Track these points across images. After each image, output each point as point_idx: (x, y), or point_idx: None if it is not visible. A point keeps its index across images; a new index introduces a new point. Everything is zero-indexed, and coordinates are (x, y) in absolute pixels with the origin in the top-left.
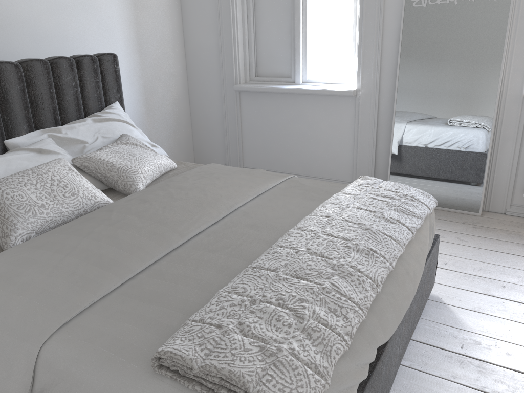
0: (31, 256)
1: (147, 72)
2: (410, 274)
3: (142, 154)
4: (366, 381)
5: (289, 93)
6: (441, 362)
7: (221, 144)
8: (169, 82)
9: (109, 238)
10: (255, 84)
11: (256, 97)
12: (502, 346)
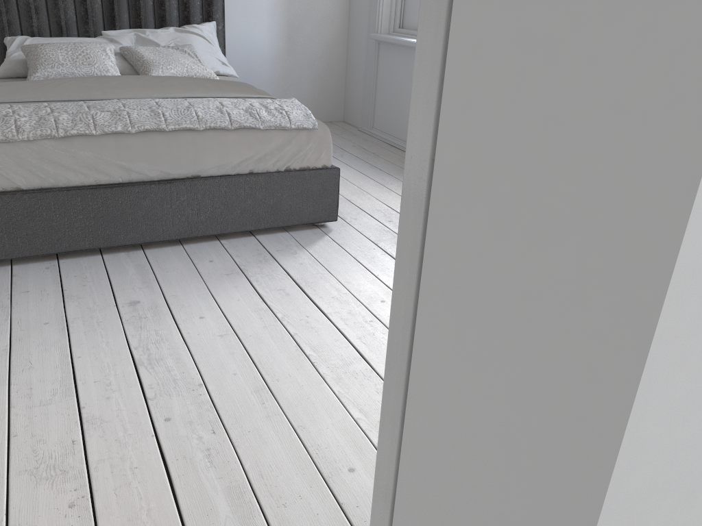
0: (20, 82)
1: (295, 9)
2: (197, 146)
3: (177, 58)
4: (101, 186)
5: (408, 47)
6: (247, 249)
7: (362, 99)
8: (322, 23)
9: (61, 82)
10: (393, 35)
11: (389, 49)
12: (307, 260)
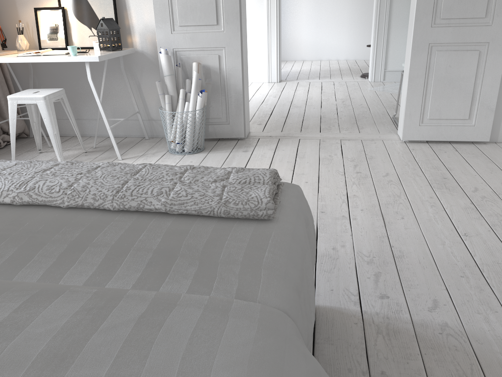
0: None
1: None
2: None
3: None
4: None
5: None
6: None
7: None
8: None
9: None
10: None
11: None
12: None
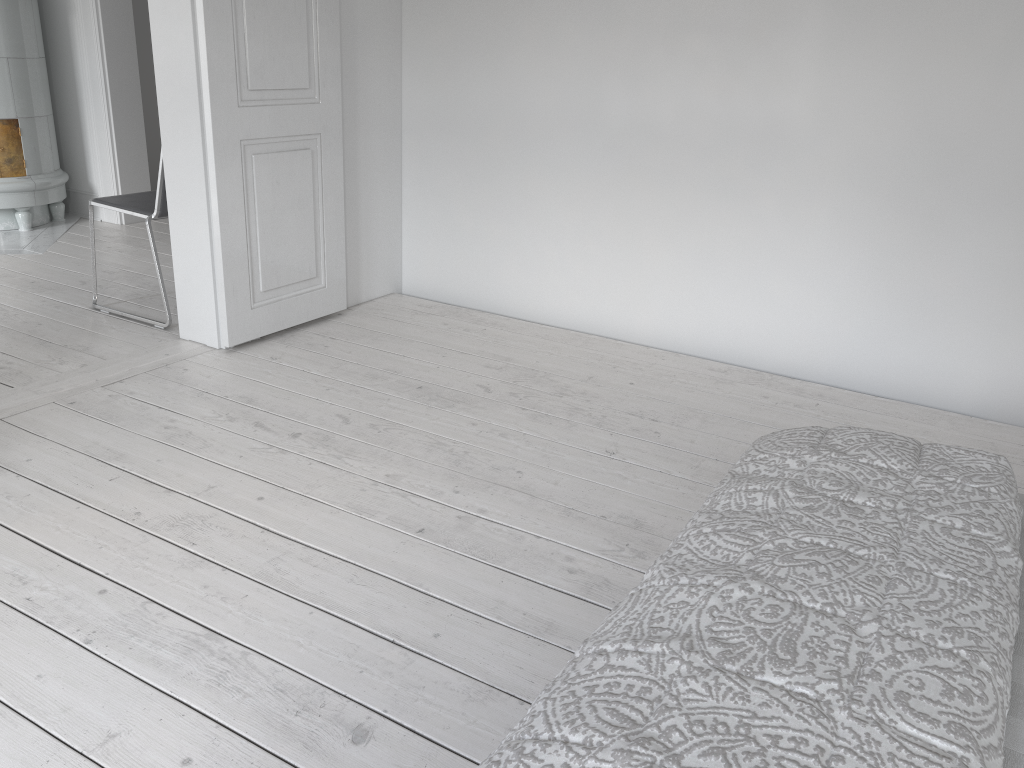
0: None
1: None
2: None
3: None
4: None
5: None
6: None
7: None
8: None
9: None
10: None
11: None
12: None
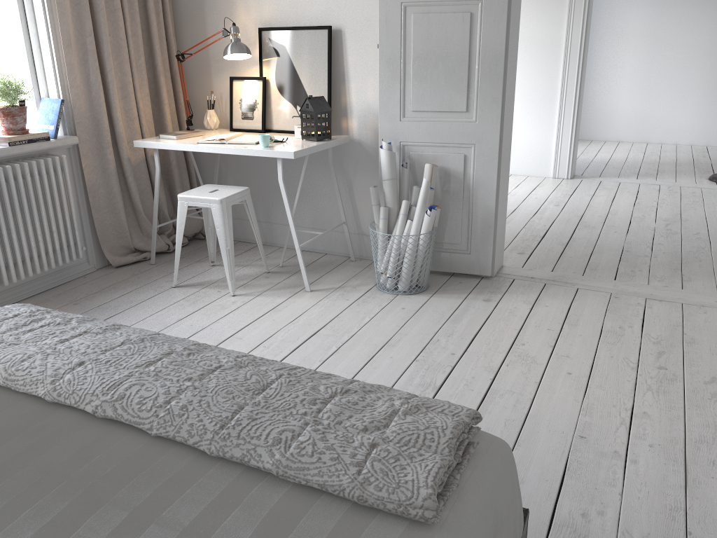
0: None
1: None
2: None
3: None
4: None
5: None
6: None
7: None
8: None
9: None
10: None
11: None
12: None
